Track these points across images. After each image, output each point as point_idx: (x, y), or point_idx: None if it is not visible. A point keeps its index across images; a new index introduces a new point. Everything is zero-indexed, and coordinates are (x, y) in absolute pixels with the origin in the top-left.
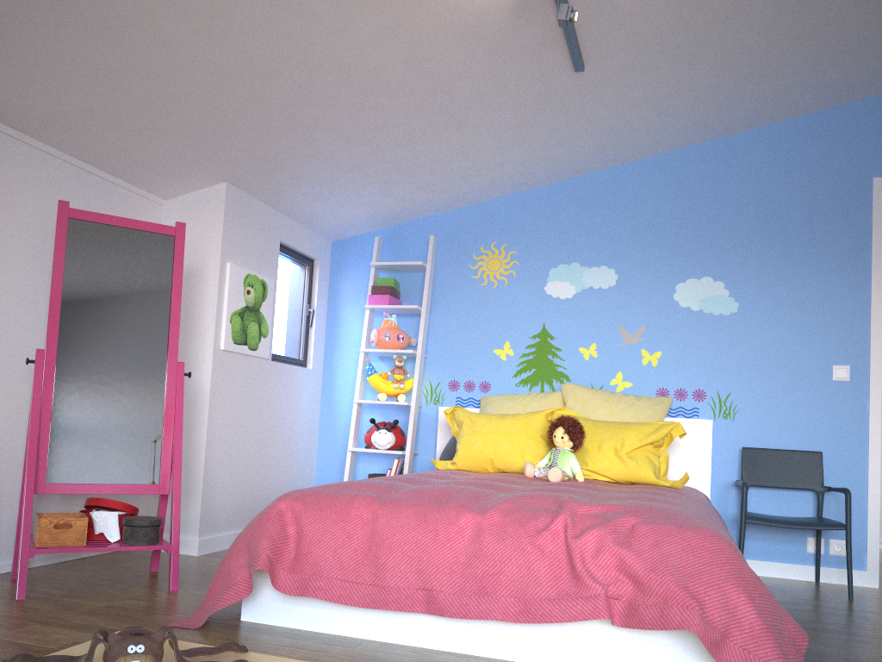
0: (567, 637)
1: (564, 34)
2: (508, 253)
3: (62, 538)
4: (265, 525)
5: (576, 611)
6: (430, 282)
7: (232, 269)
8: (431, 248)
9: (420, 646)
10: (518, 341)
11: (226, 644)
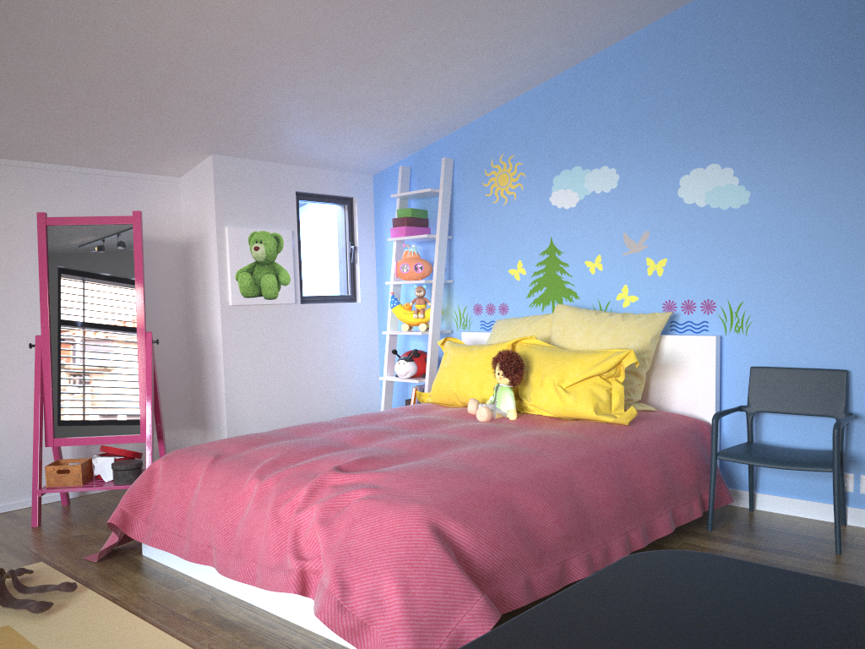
0: (304, 600)
1: None
2: (515, 165)
3: (64, 480)
4: (135, 482)
5: (278, 583)
6: (444, 207)
7: (231, 232)
8: (442, 172)
9: (227, 592)
10: (529, 259)
11: (59, 584)
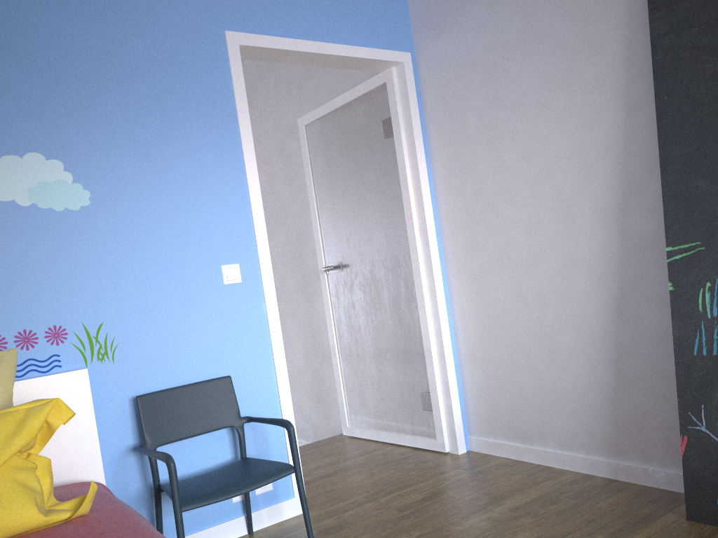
0: None
1: None
2: None
3: None
4: None
5: None
6: None
7: None
8: None
9: None
10: None
11: None
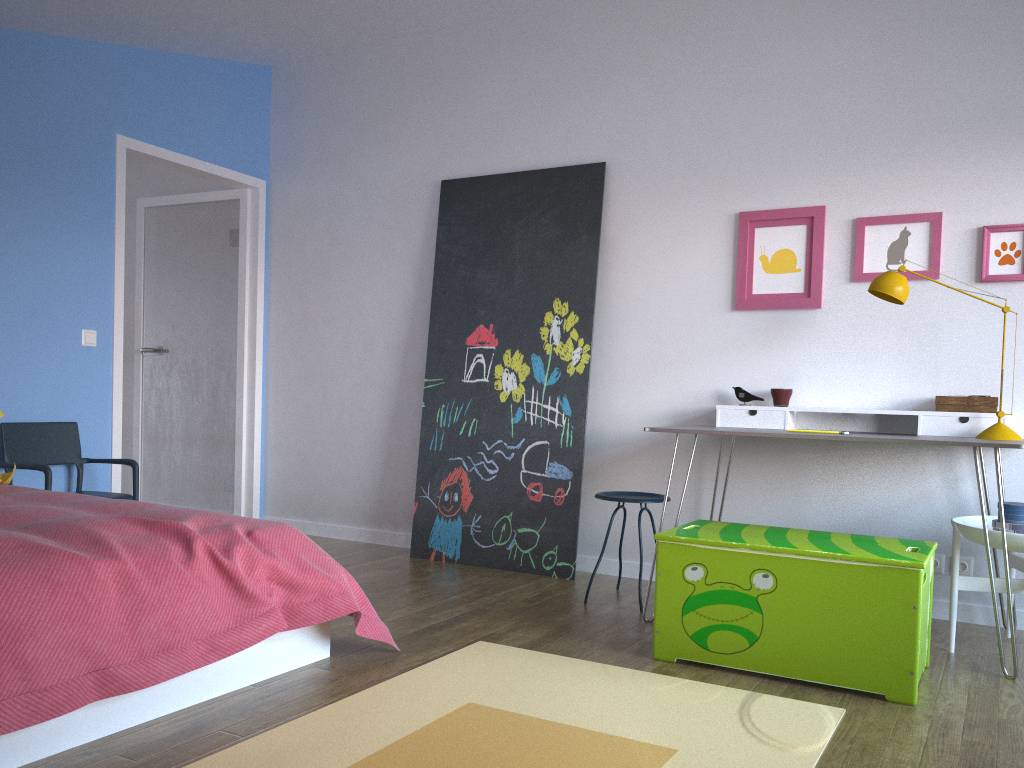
0: (219, 663)
1: None
2: None
3: None
4: None
5: (263, 630)
6: None
7: None
8: None
9: (69, 748)
10: None
11: None
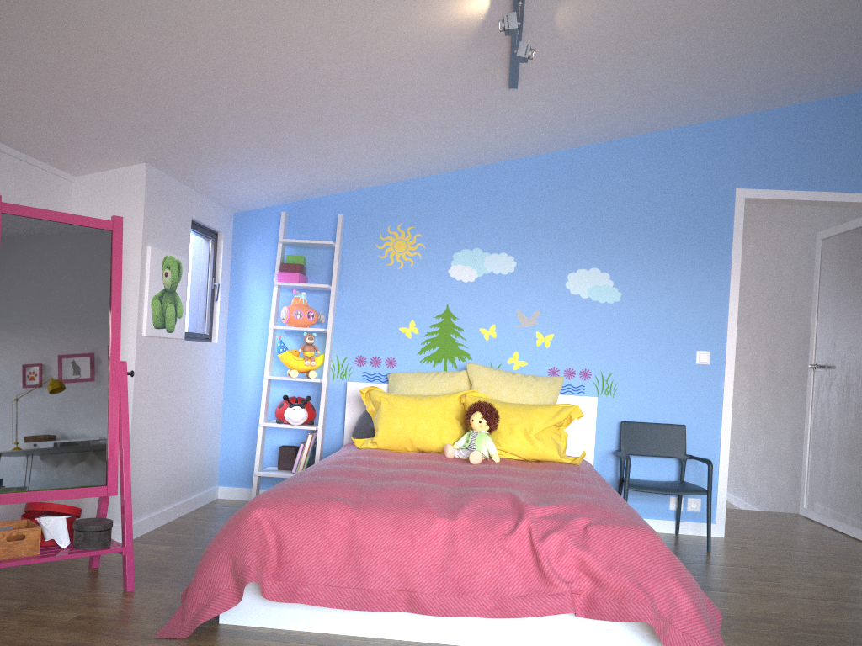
0: (531, 625)
1: (510, 60)
2: (414, 236)
3: (15, 550)
4: (247, 535)
5: (546, 607)
6: (338, 261)
7: (152, 253)
8: (339, 227)
9: (398, 639)
10: (422, 320)
11: None
